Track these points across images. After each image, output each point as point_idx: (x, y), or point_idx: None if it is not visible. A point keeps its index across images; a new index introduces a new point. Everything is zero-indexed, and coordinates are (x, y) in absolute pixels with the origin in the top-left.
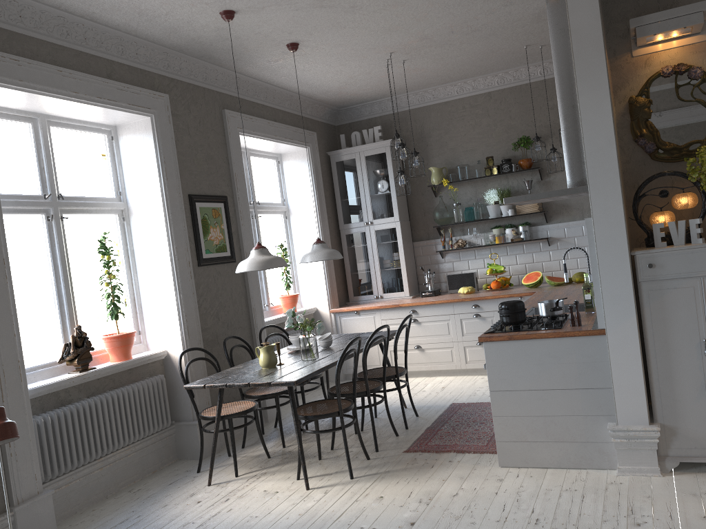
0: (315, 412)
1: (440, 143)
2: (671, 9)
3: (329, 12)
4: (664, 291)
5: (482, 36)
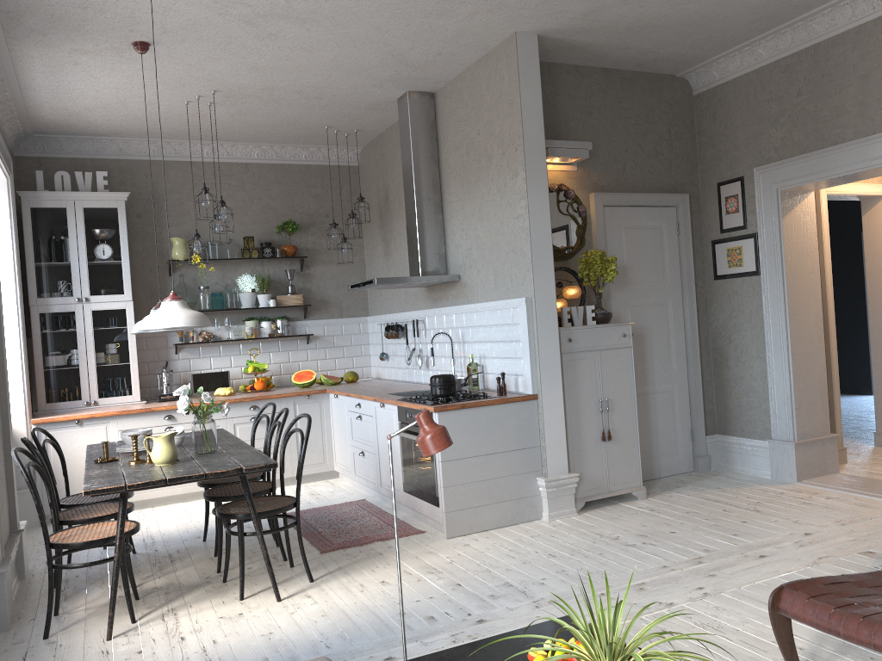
0: (261, 508)
1: (180, 210)
2: (571, 141)
3: (243, 30)
4: (577, 361)
5: (313, 105)
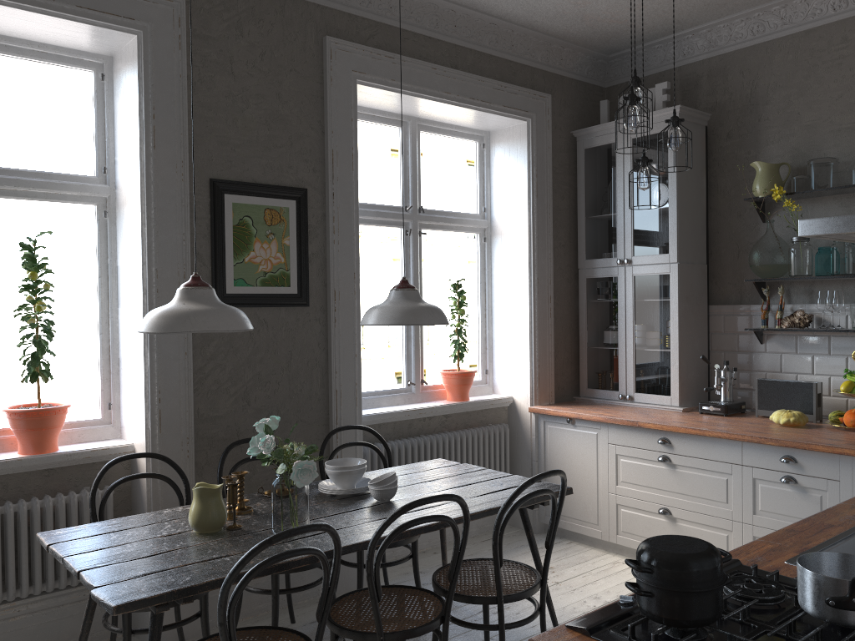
0: None
1: (785, 115)
2: None
3: None
4: None
5: None
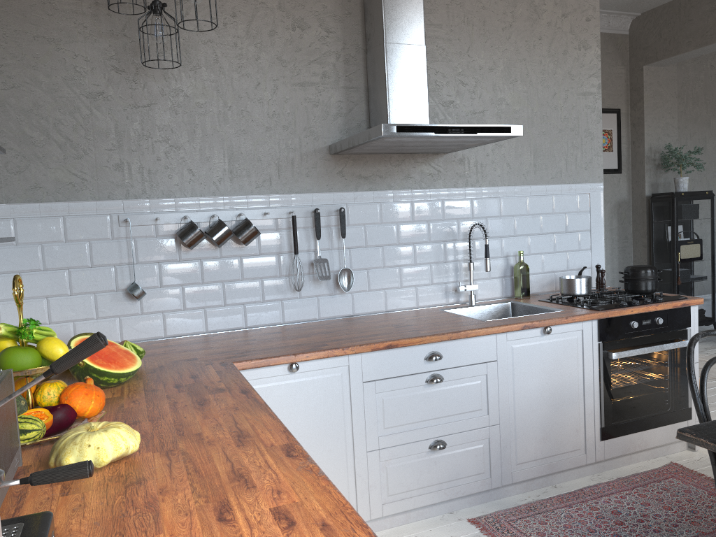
0: None
1: None
2: None
3: None
4: None
5: None
